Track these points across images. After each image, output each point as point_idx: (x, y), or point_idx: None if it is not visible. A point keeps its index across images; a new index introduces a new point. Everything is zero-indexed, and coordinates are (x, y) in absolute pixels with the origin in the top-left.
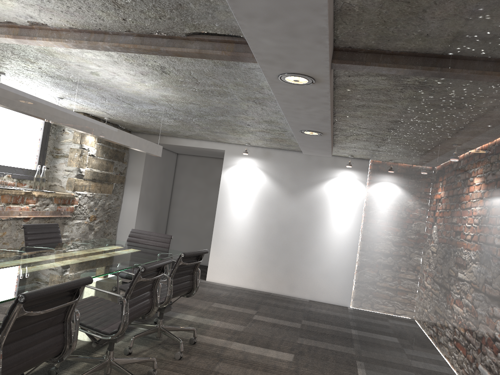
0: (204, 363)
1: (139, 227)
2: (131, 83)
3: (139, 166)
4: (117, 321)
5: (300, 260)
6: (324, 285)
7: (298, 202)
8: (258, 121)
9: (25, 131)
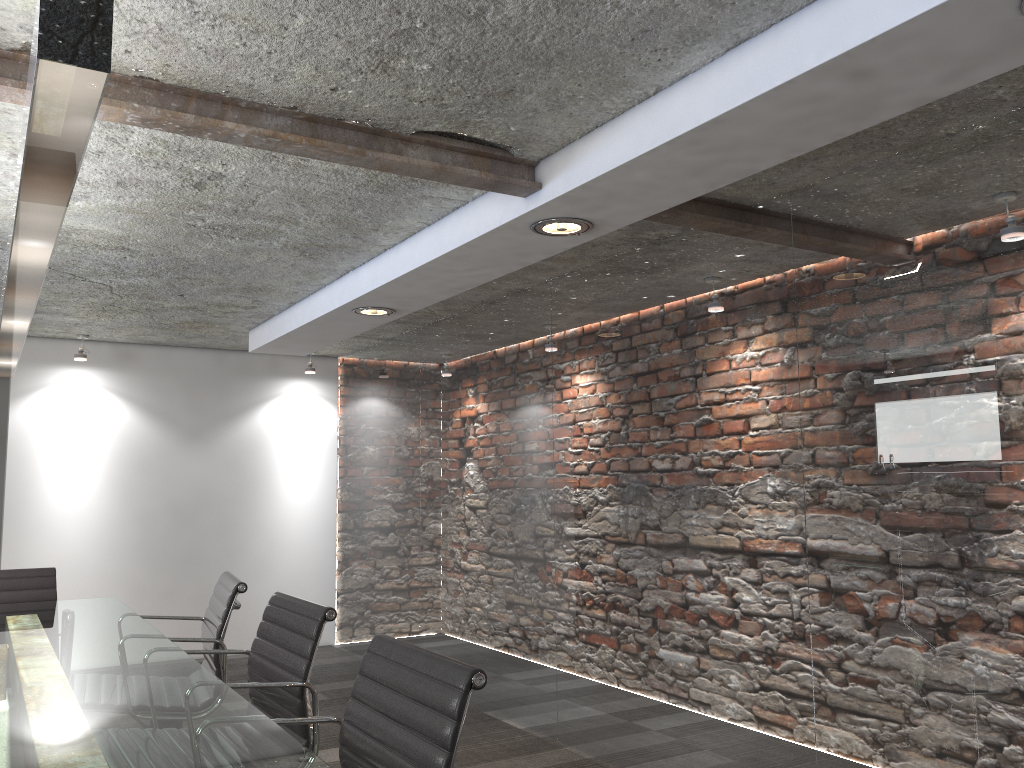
0: None
1: None
2: None
3: None
4: None
5: None
6: None
7: (208, 455)
8: (228, 288)
9: None
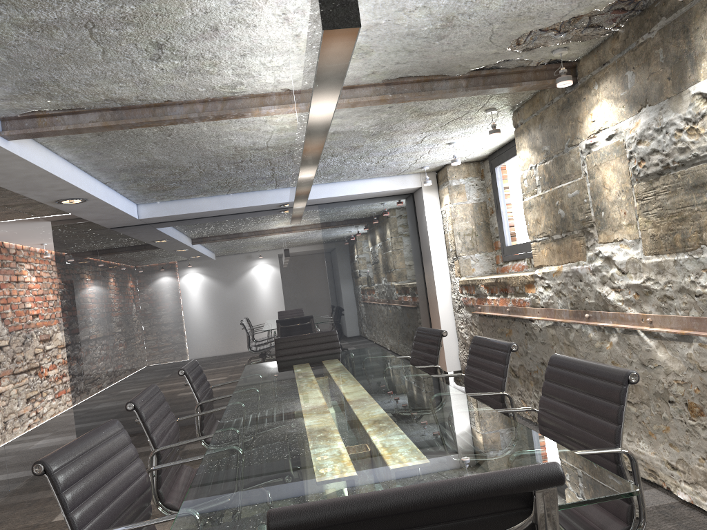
0: None
1: None
2: None
3: None
4: None
5: None
6: None
7: None
8: None
9: None
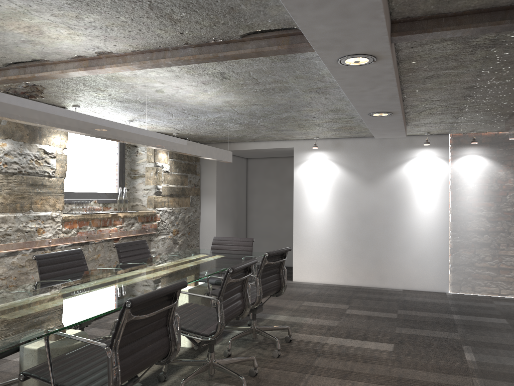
0: (303, 359)
1: (220, 235)
2: (194, 94)
3: (211, 176)
4: (213, 323)
5: (387, 250)
6: (417, 273)
7: (376, 189)
8: (323, 111)
9: (103, 157)
